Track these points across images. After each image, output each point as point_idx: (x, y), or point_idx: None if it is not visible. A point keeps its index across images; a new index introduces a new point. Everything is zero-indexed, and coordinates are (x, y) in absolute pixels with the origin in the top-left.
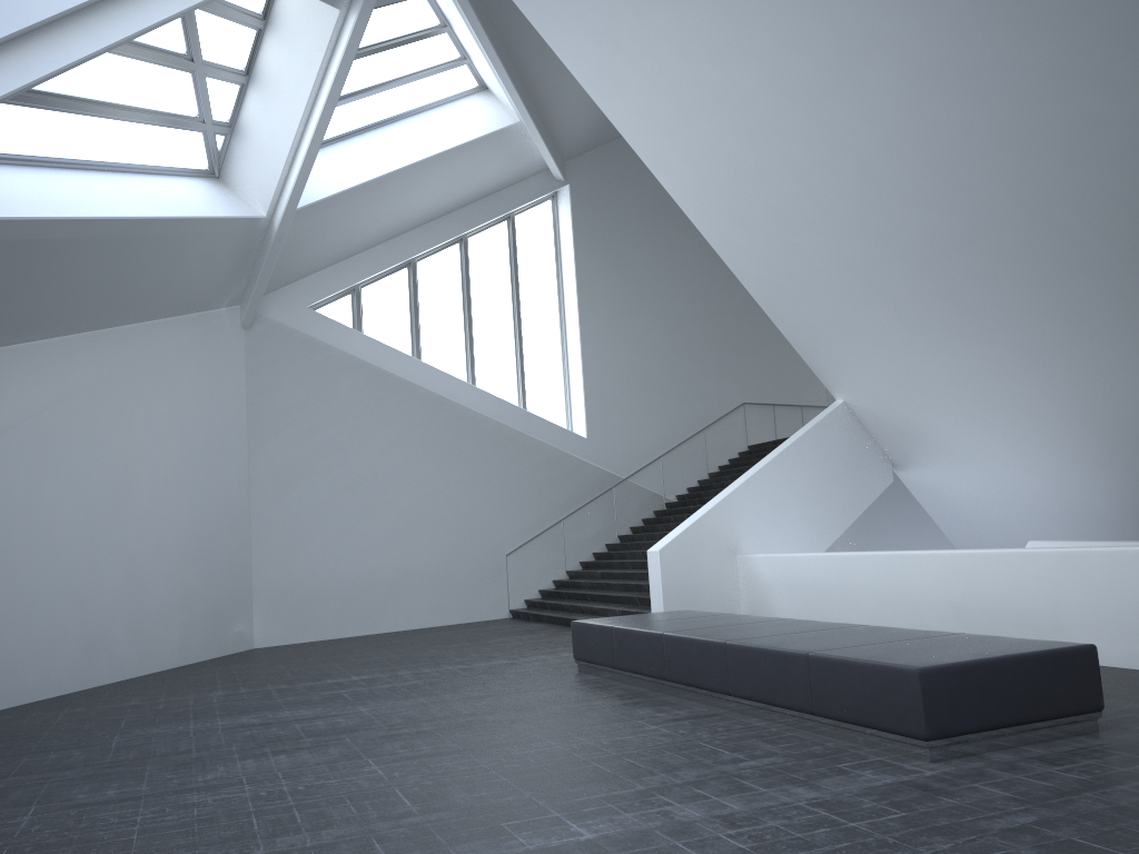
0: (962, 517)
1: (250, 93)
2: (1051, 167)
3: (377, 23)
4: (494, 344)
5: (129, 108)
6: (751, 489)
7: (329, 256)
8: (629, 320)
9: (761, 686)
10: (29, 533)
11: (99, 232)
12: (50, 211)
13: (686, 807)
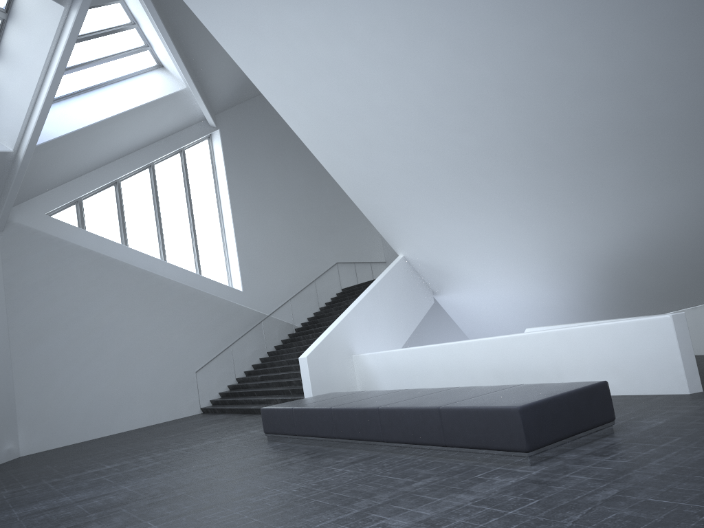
0: (474, 320)
1: None
2: (534, 104)
3: (88, 20)
4: (177, 233)
5: None
6: (357, 313)
7: (59, 178)
8: (263, 214)
9: (406, 433)
10: None
11: None
12: None
13: (395, 519)
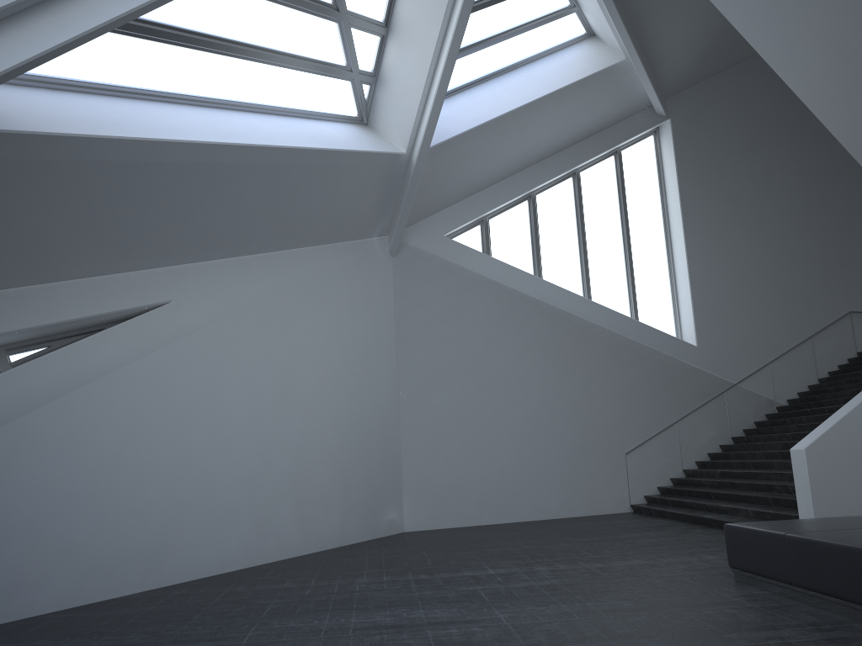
0: None
1: (389, 43)
2: None
3: None
4: (606, 263)
5: (286, 55)
6: None
7: (461, 190)
8: (732, 237)
9: None
10: (207, 424)
11: (261, 160)
12: (216, 138)
13: None
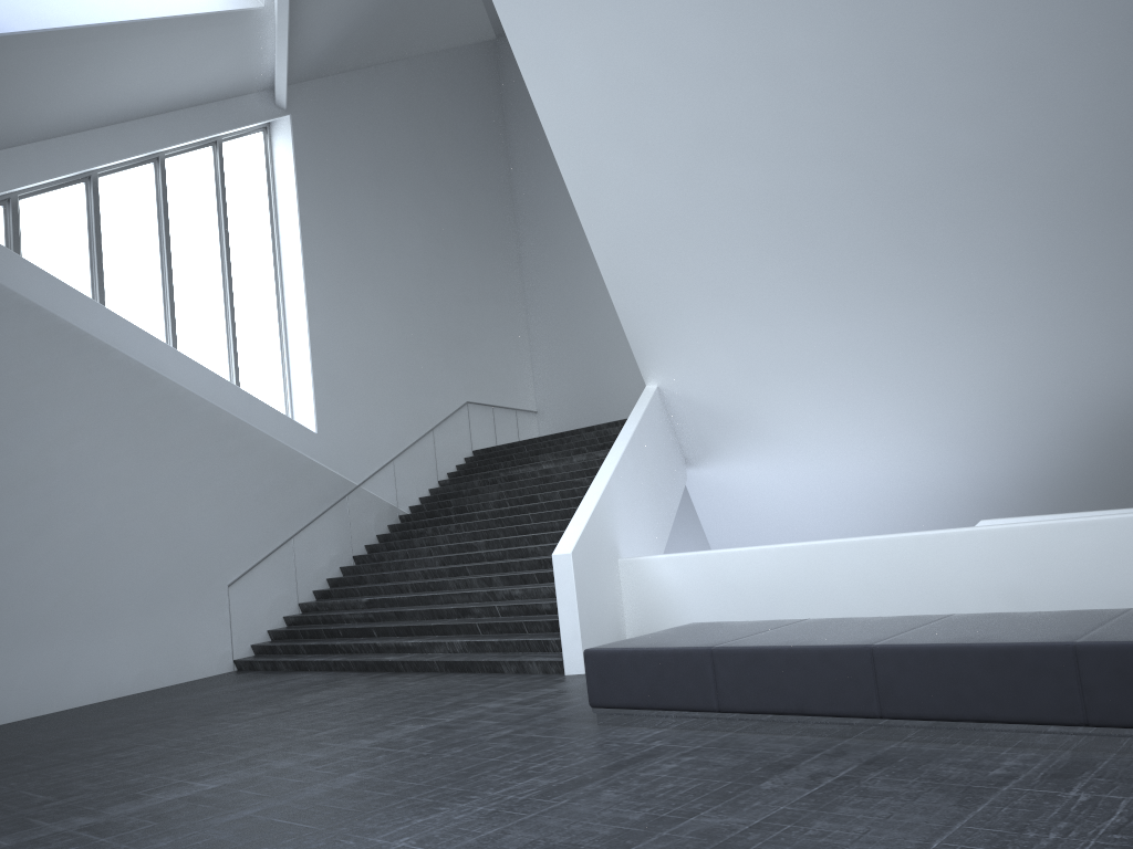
0: (746, 517)
1: None
2: None
3: None
4: (199, 304)
5: None
6: (619, 479)
7: None
8: (357, 293)
9: None
10: None
11: None
12: None
13: None
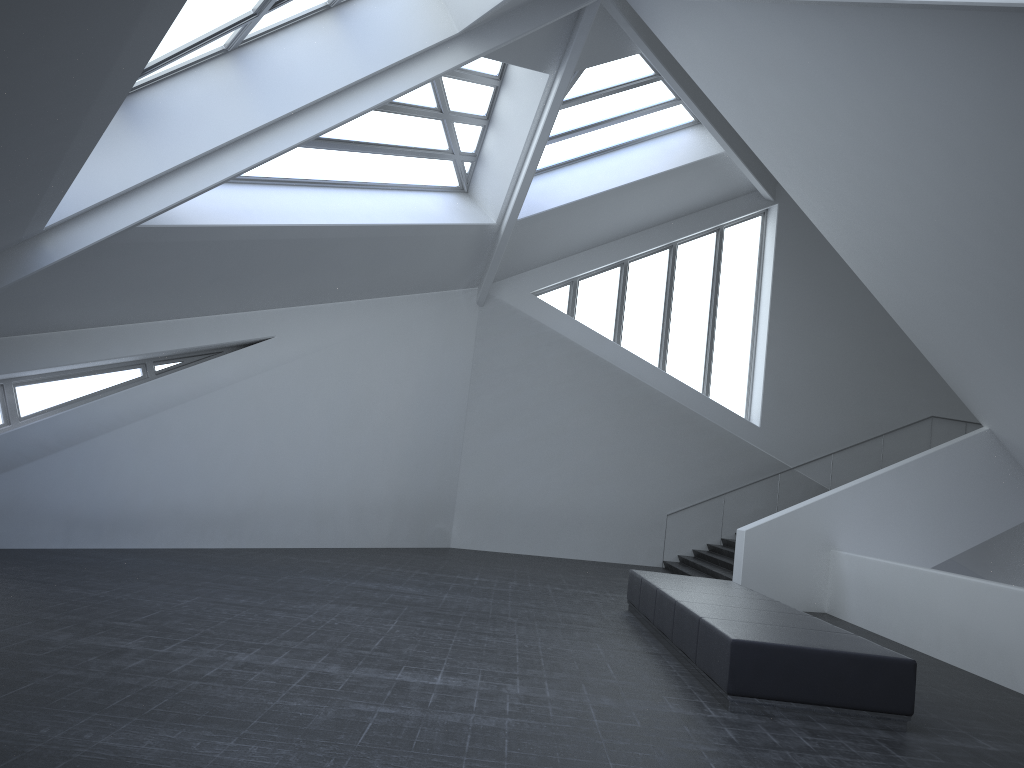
0: None
1: (489, 132)
2: None
3: (597, 76)
4: (688, 336)
5: (393, 146)
6: (857, 494)
7: (552, 254)
8: (819, 328)
9: (682, 638)
10: (289, 434)
11: (358, 234)
12: (323, 220)
13: (519, 687)
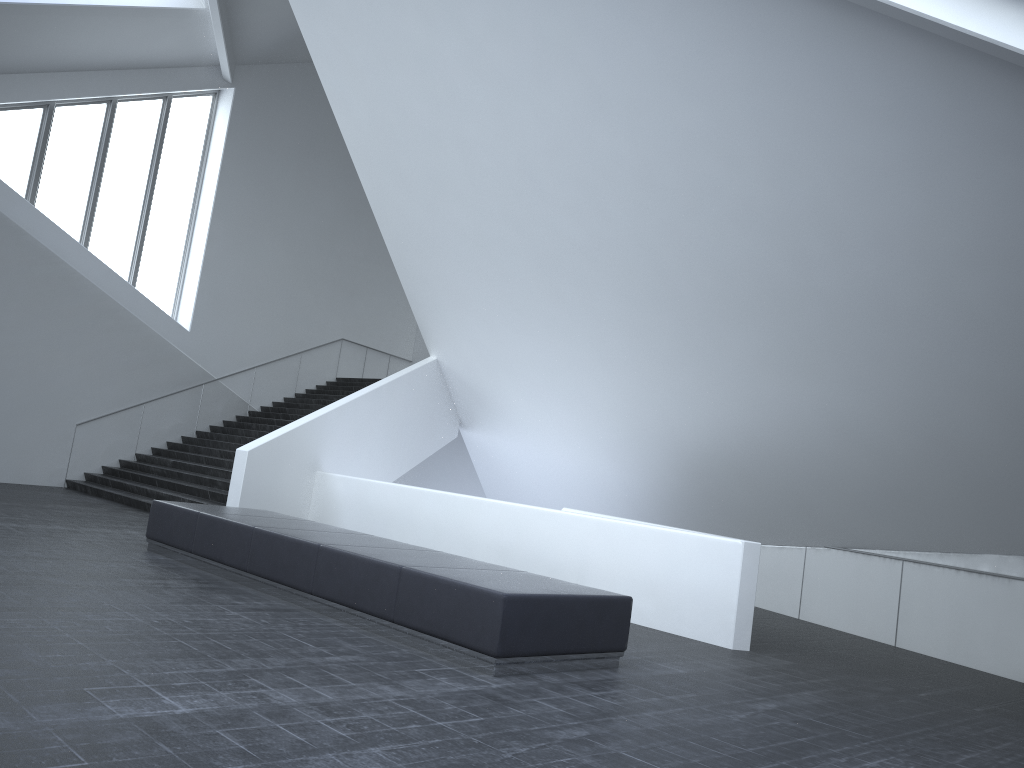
0: (503, 479)
1: None
2: (670, 211)
3: None
4: (118, 214)
5: None
6: (343, 415)
7: None
8: (258, 234)
9: (346, 590)
10: None
11: None
12: None
13: (282, 692)
